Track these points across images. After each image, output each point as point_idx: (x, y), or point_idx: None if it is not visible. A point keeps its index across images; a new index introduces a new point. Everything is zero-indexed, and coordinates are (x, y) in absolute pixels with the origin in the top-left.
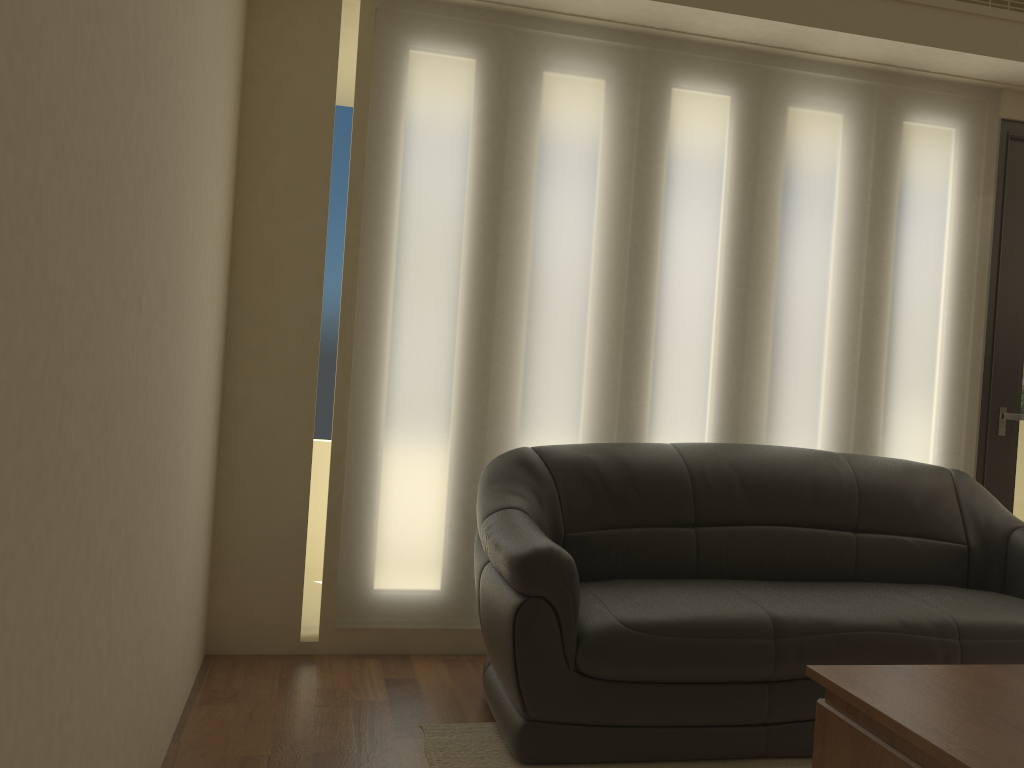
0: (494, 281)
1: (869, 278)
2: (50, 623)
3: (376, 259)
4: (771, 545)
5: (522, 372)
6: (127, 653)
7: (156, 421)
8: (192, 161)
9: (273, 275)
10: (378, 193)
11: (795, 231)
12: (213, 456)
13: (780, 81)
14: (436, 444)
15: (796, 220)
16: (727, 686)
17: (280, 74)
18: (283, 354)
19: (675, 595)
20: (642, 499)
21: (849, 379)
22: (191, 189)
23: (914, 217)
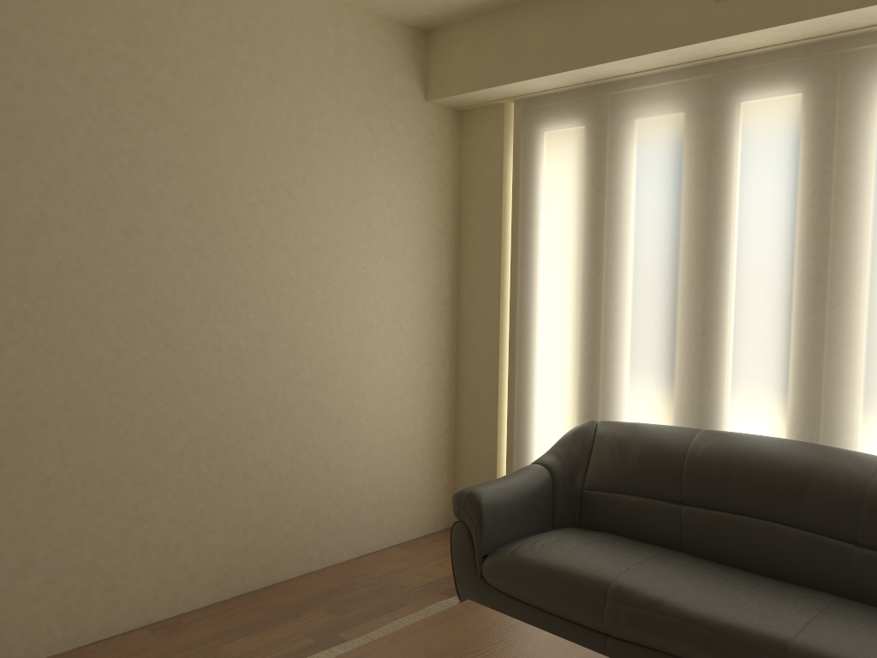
0: (595, 292)
1: None
2: (114, 469)
3: (524, 282)
4: (752, 537)
5: (617, 361)
6: (237, 495)
7: (266, 395)
8: (313, 264)
9: (476, 297)
10: (524, 237)
11: (875, 217)
12: (437, 408)
13: (850, 63)
14: (562, 412)
15: (875, 205)
16: (576, 626)
17: (475, 170)
18: (482, 347)
19: (580, 549)
20: (640, 473)
21: None
22: (315, 278)
23: None
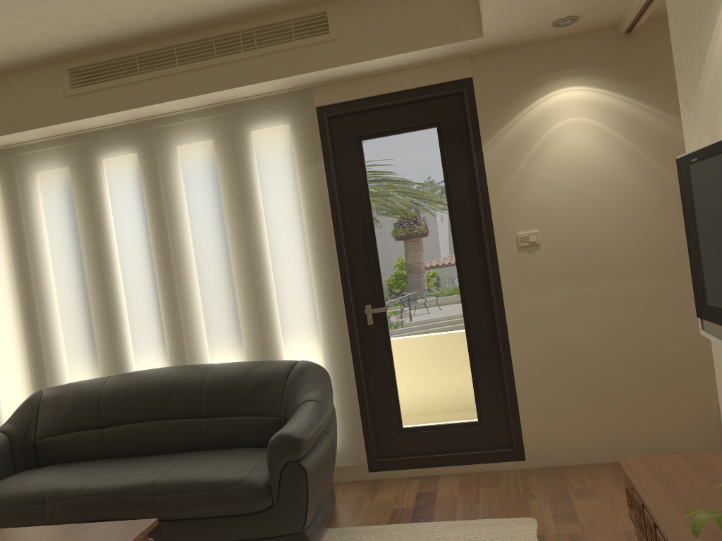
0: (28, 297)
1: (244, 241)
2: None
3: None
4: (147, 433)
5: (53, 344)
6: None
7: None
8: None
9: None
10: None
11: (188, 224)
12: None
13: (158, 135)
14: (20, 391)
15: (187, 217)
16: None
17: None
18: None
19: (28, 478)
20: (73, 415)
21: (244, 309)
22: None
23: (266, 193)
